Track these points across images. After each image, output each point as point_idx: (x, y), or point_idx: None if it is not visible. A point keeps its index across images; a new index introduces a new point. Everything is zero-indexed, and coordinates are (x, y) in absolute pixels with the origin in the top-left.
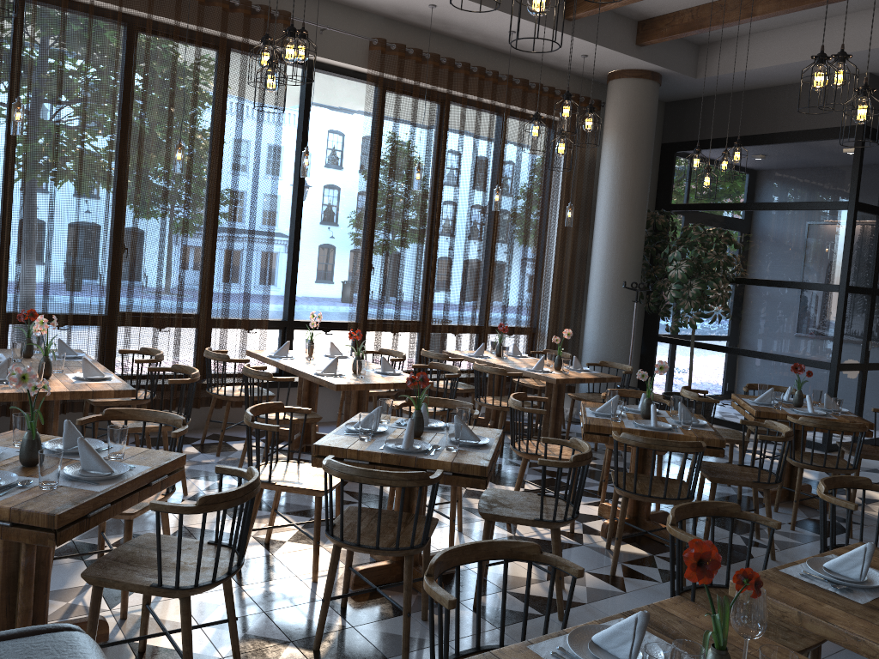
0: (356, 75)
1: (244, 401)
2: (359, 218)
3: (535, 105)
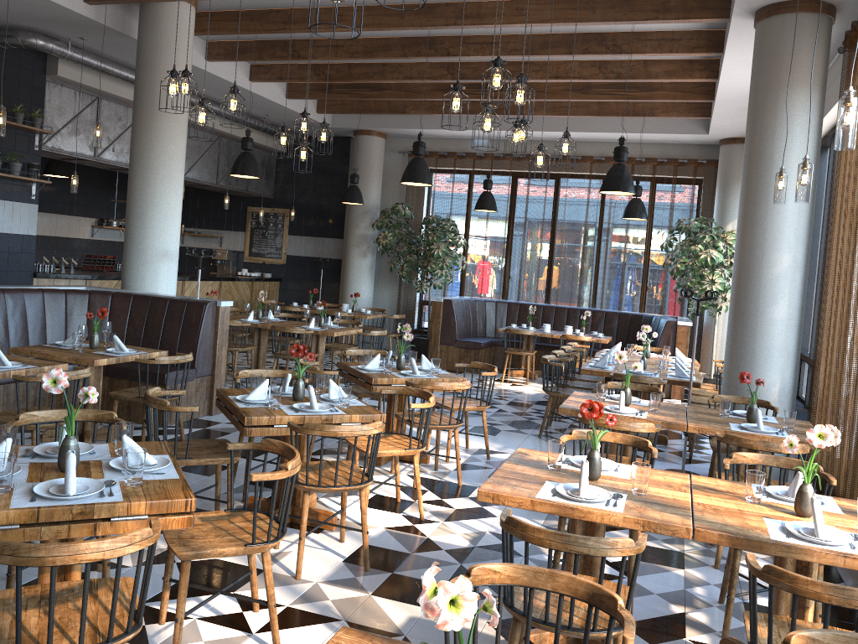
0: None
1: None
2: None
3: None
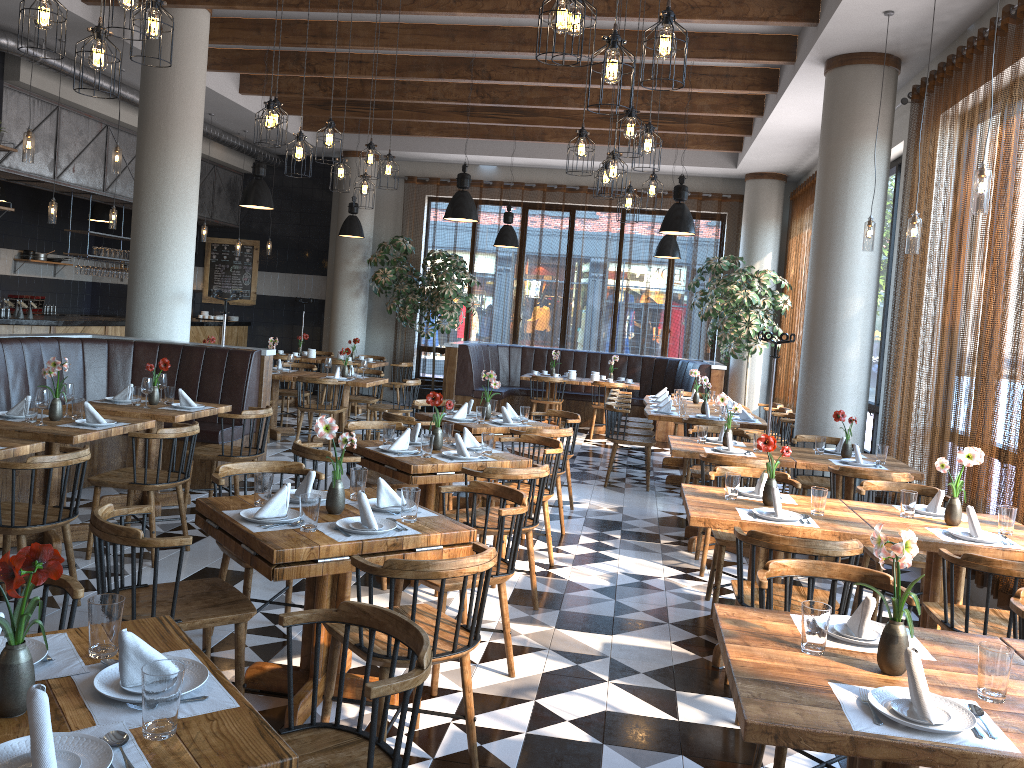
0: None
1: None
2: None
3: None
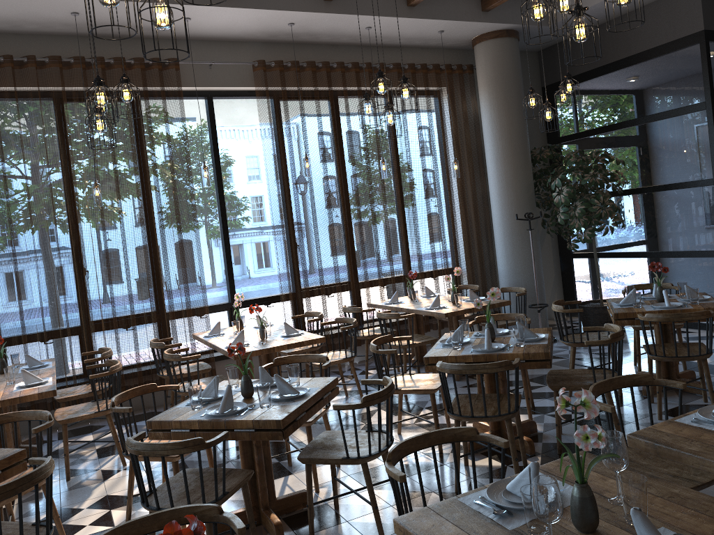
0: (250, 93)
1: (202, 374)
2: (271, 208)
3: (412, 82)
